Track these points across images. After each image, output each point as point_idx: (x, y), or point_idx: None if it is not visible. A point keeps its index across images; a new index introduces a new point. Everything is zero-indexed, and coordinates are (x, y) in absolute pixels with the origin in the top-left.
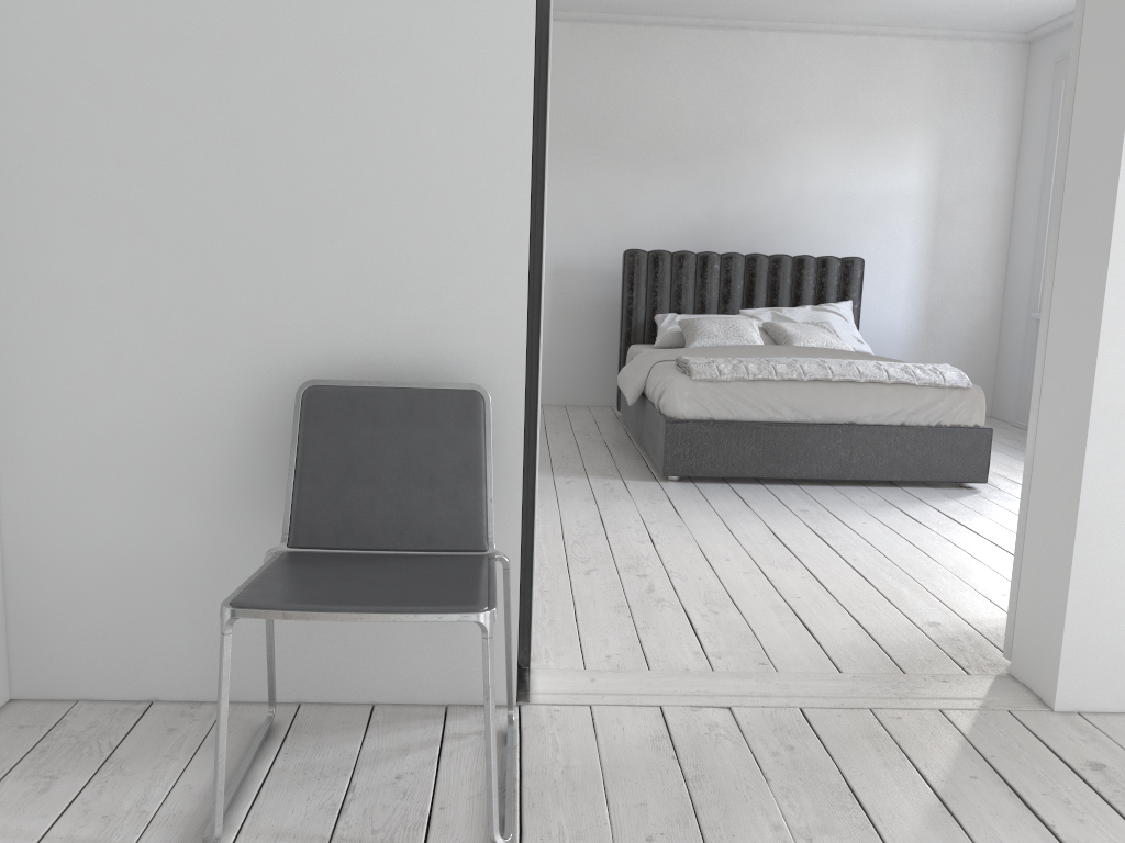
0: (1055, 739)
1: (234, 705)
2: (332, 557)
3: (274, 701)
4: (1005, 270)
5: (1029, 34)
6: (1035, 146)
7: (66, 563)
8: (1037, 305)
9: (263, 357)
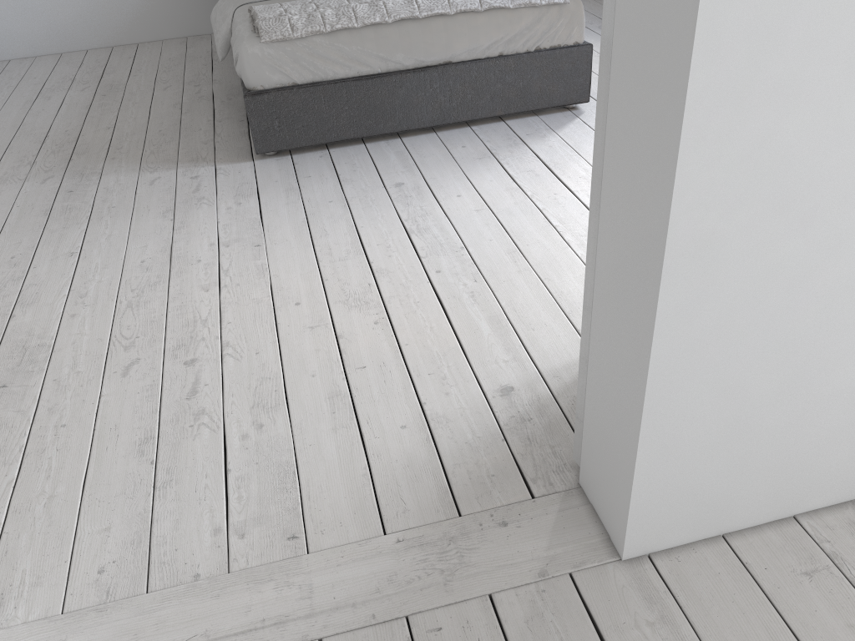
0: (619, 631)
1: None
2: None
3: None
4: None
5: None
6: None
7: None
8: None
9: None
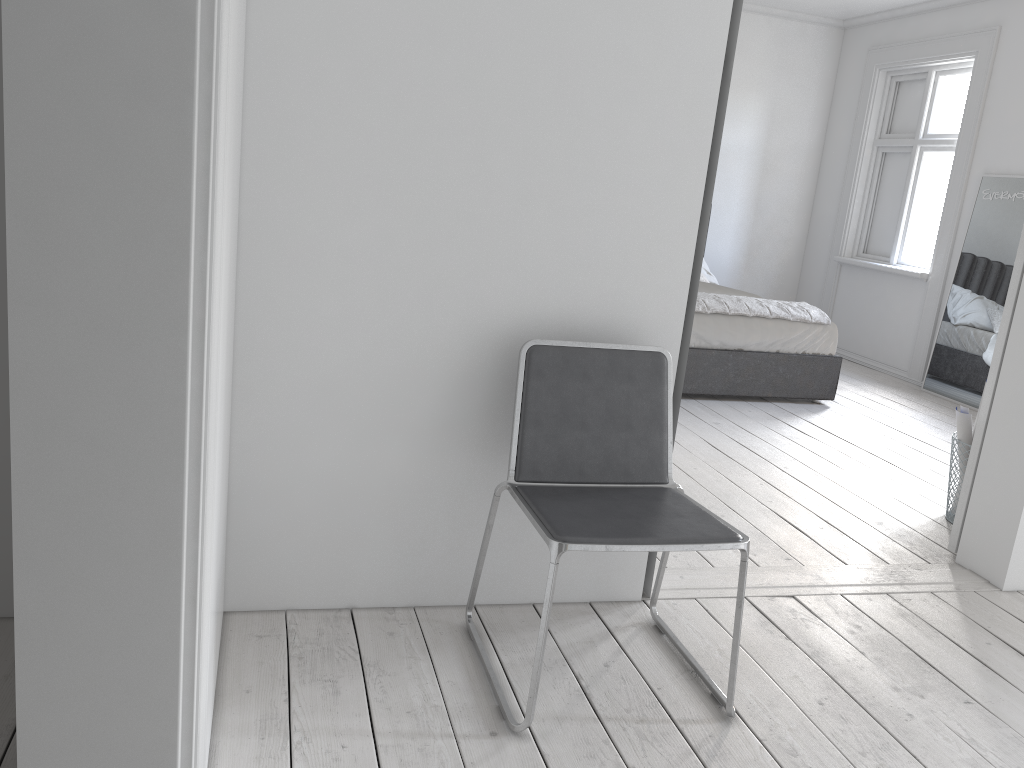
0: (1017, 612)
1: (422, 609)
2: (562, 490)
3: (472, 606)
4: (810, 217)
5: (847, 22)
6: (844, 117)
7: (286, 492)
8: (838, 250)
9: (476, 316)
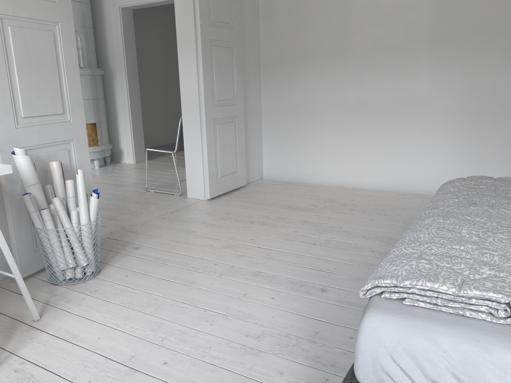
0: None
1: None
2: None
3: None
4: None
5: None
6: None
7: None
8: None
9: None
